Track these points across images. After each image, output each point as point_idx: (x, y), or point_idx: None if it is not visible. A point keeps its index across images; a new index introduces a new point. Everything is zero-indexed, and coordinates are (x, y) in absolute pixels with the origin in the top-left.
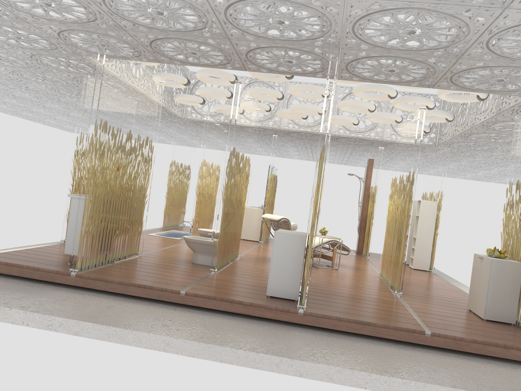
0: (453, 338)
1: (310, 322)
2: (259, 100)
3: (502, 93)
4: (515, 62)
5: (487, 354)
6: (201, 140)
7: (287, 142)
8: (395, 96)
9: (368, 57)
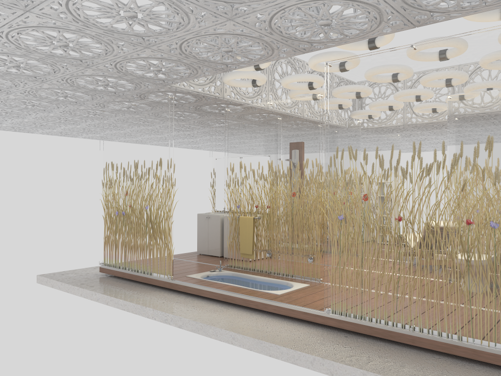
0: None
1: None
2: None
3: None
4: None
5: None
6: None
7: (190, 121)
8: None
9: None
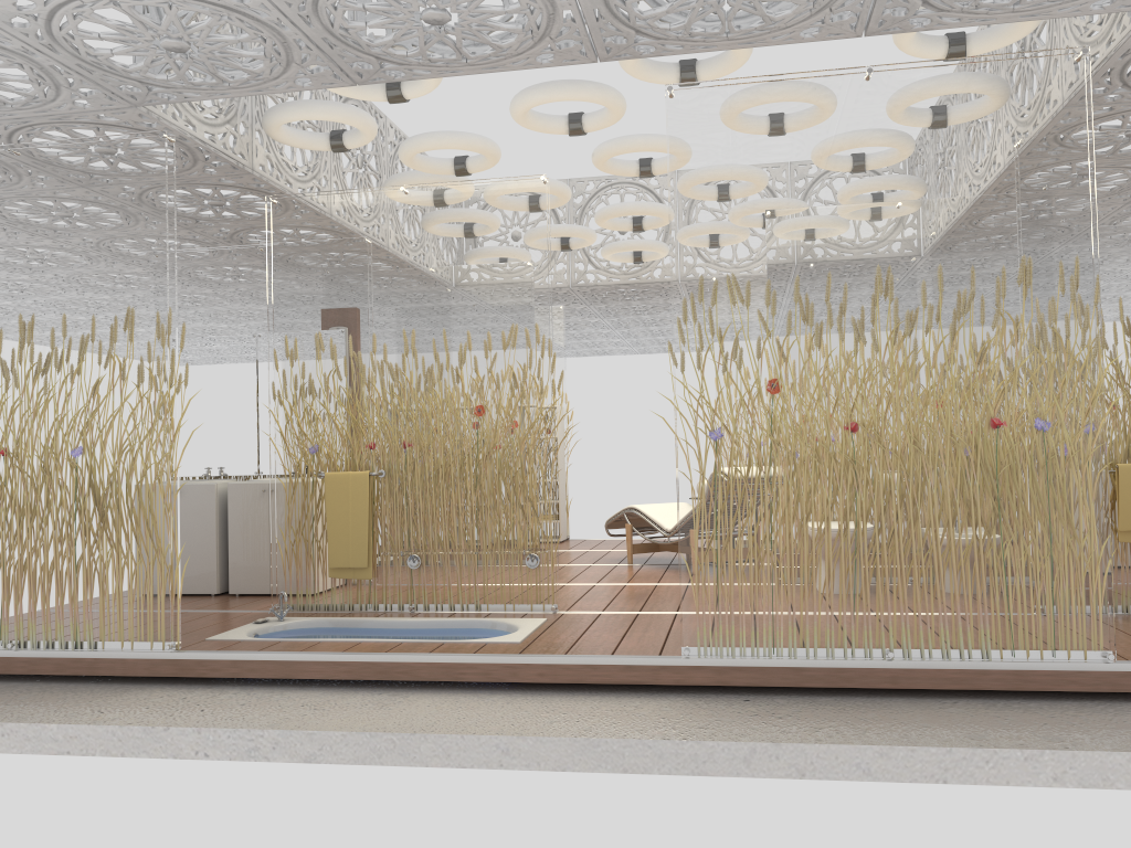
0: None
1: None
2: (604, 161)
3: None
4: None
5: None
6: None
7: None
8: None
9: None
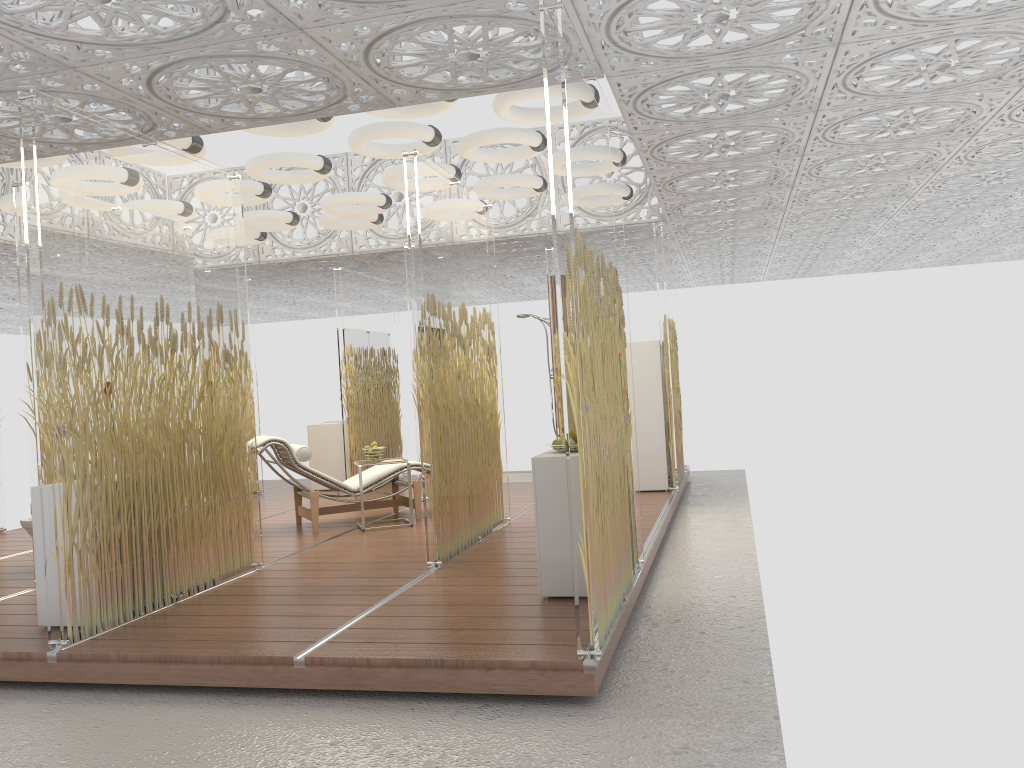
0: (350, 663)
1: (64, 674)
2: None
3: (536, 82)
4: (413, 9)
5: (416, 688)
6: (287, 305)
7: None
8: (433, 139)
9: (158, 73)
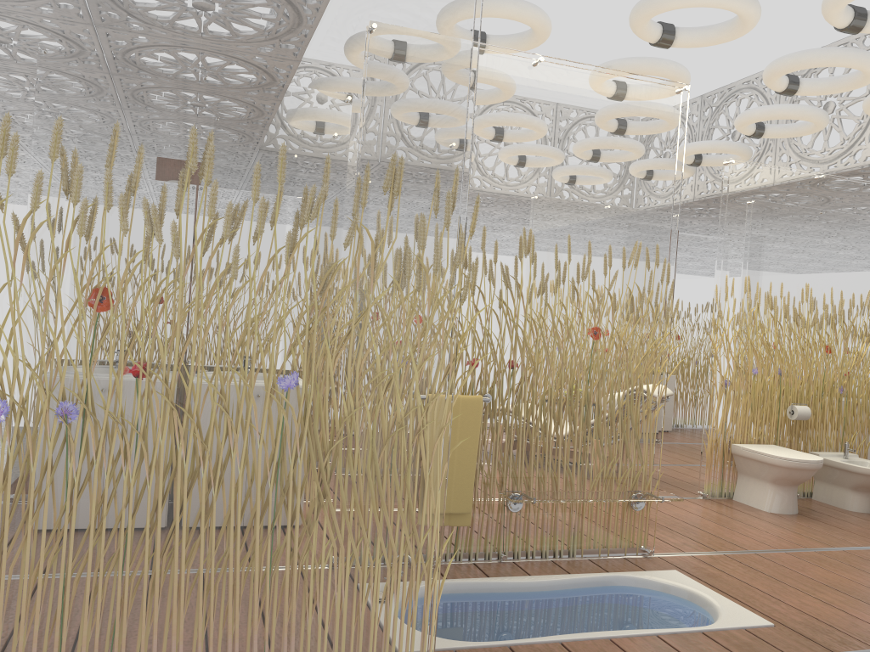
0: None
1: None
2: None
3: None
4: None
5: None
6: None
7: None
8: None
9: None
